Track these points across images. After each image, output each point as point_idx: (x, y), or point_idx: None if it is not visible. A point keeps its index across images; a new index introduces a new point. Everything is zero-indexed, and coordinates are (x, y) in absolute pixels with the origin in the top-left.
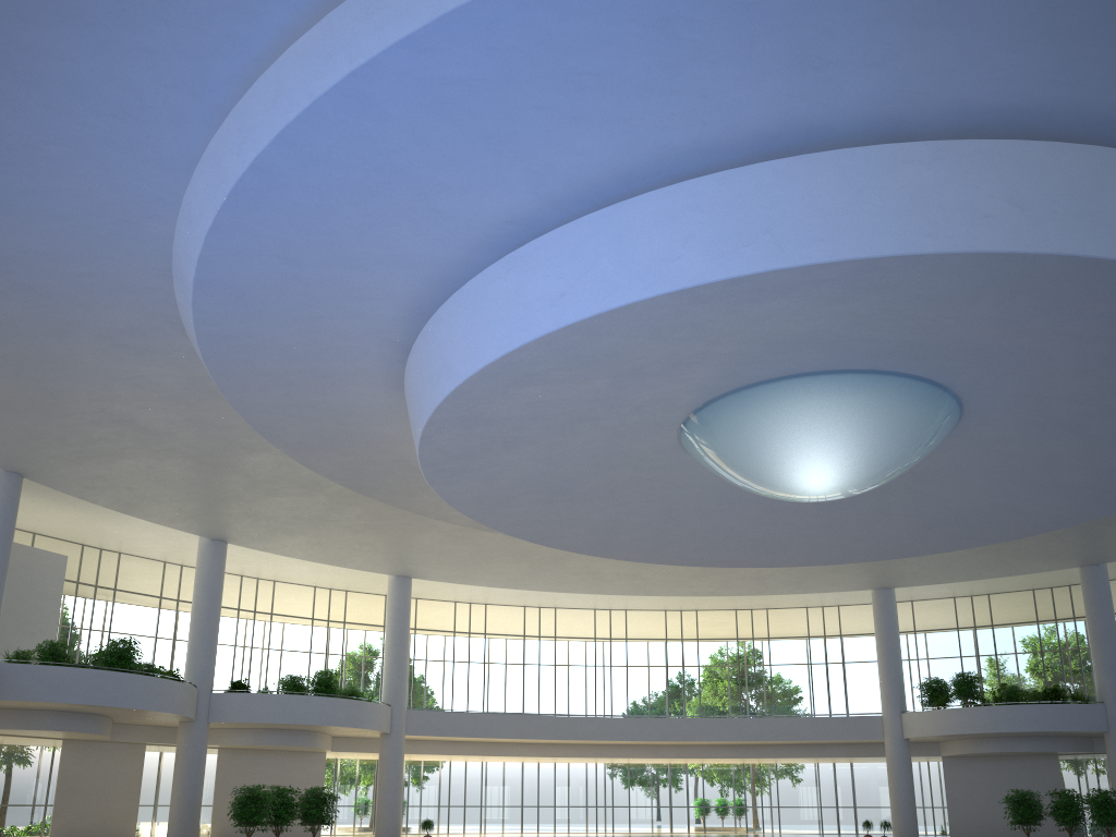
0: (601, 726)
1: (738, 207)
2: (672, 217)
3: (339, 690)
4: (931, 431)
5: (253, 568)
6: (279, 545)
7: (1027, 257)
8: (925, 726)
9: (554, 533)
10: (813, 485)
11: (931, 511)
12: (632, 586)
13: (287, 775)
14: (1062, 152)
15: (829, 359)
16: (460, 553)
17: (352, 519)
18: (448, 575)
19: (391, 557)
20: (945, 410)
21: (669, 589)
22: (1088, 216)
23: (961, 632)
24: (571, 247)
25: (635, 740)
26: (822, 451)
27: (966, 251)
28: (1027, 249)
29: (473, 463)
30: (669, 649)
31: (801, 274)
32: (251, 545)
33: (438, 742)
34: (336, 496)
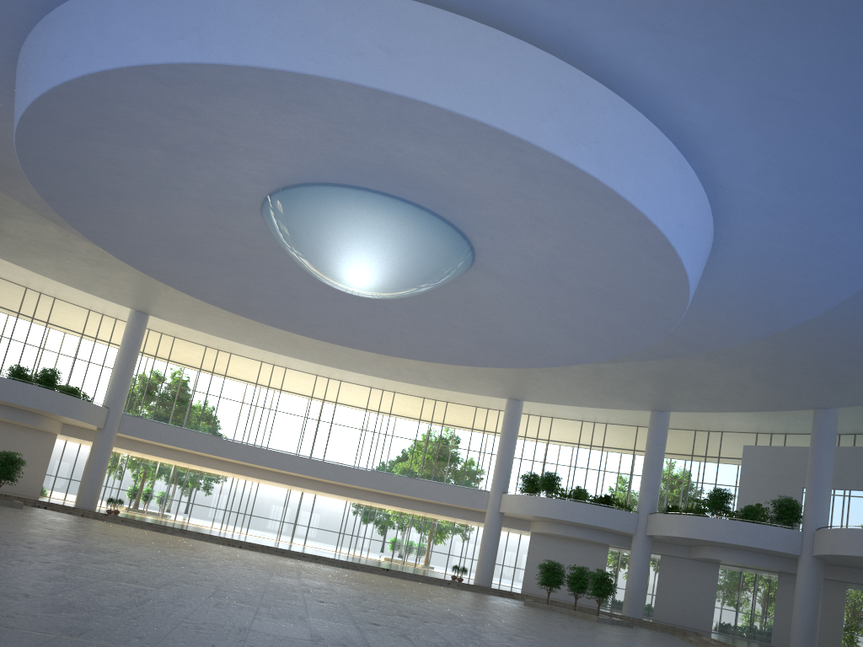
0: (280, 459)
1: (181, 5)
2: (138, 4)
3: (59, 386)
4: (438, 255)
5: (32, 282)
6: (29, 263)
7: (392, 97)
8: (513, 505)
9: (197, 288)
10: (348, 280)
11: (485, 331)
12: (326, 359)
13: (19, 445)
14: (434, 15)
15: (339, 173)
16: (183, 301)
17: (84, 253)
18: (178, 319)
19: (127, 293)
20: (450, 240)
21: (355, 367)
22: (444, 73)
23: (615, 455)
24: (76, 17)
25: (304, 475)
26: (346, 251)
27: (338, 79)
28: (387, 88)
29: (91, 207)
30: (401, 424)
31: (224, 73)
32: (5, 258)
33: (153, 446)
34: (63, 229)
